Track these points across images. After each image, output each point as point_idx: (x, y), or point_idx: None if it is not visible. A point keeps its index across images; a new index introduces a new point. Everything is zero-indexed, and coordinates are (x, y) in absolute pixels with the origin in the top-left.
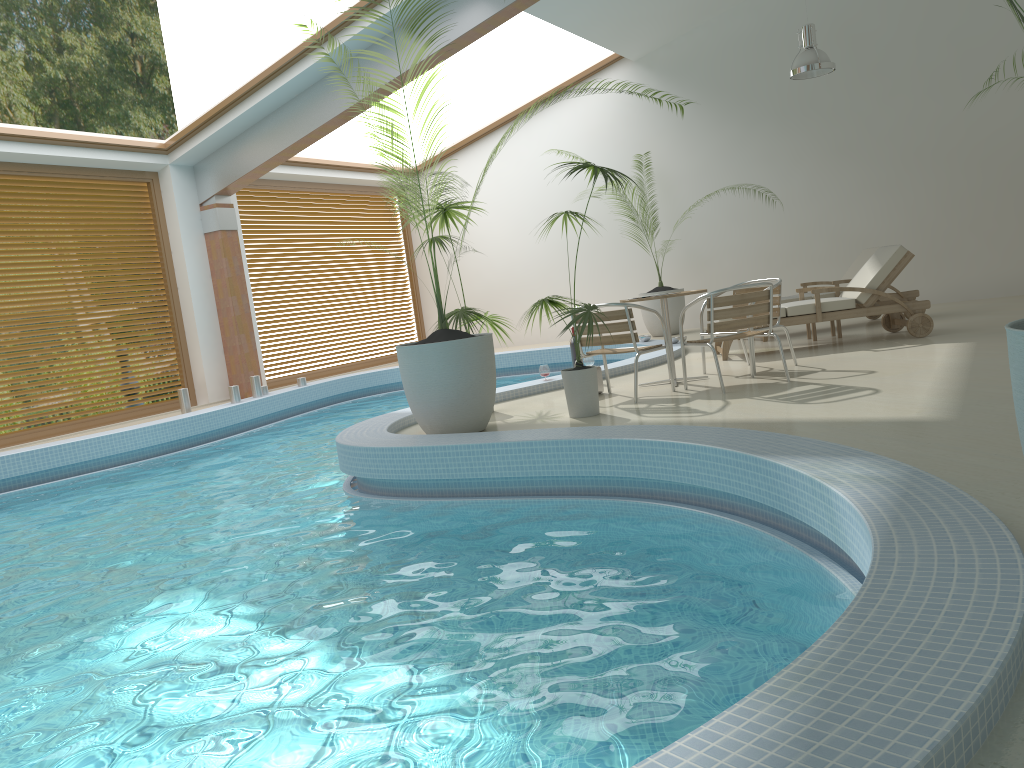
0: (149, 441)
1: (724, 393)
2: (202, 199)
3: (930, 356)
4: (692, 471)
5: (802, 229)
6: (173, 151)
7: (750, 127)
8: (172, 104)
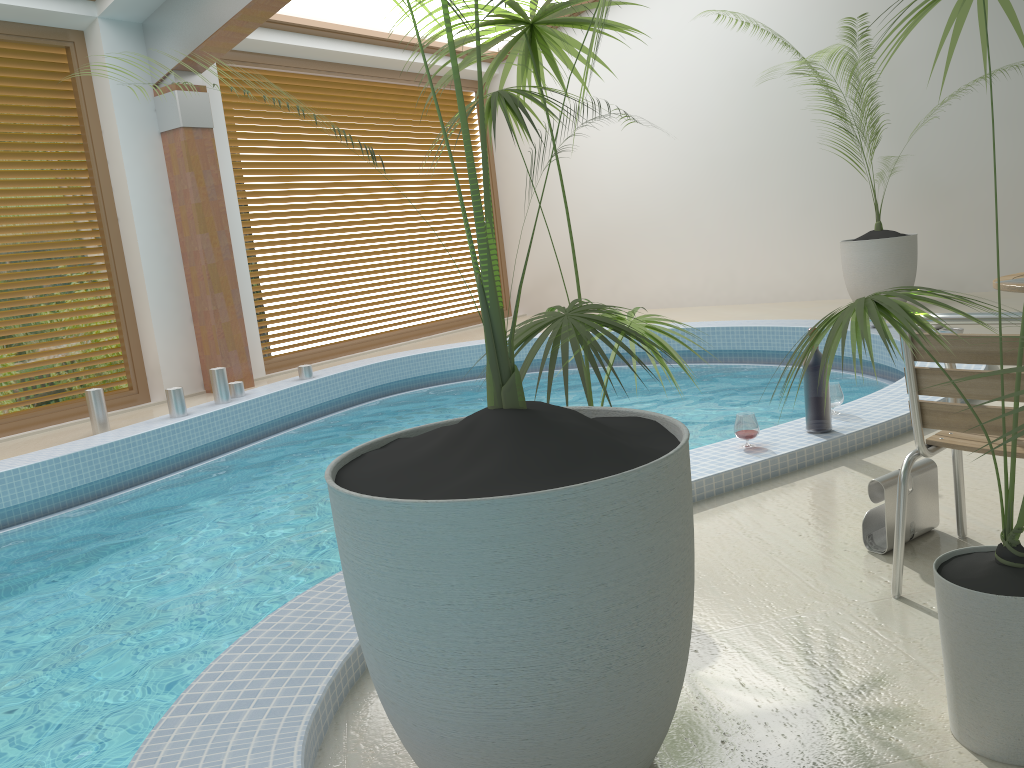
0: None
1: None
2: (156, 77)
3: None
4: None
5: None
6: None
7: None
8: None
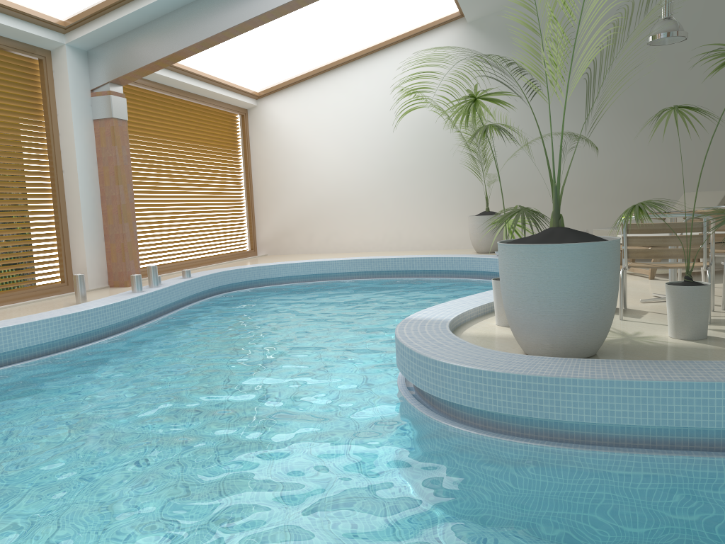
0: (63, 332)
1: None
2: (94, 85)
3: None
4: None
5: (598, 174)
6: (72, 31)
7: (562, 88)
8: None
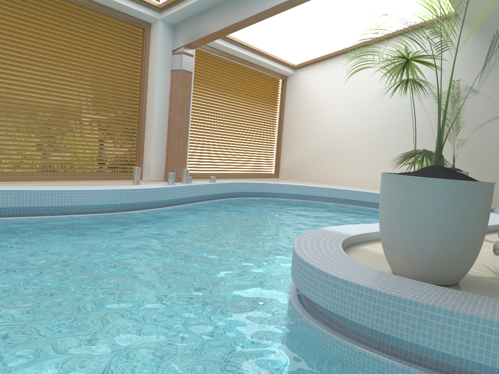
0: (107, 200)
1: None
2: (175, 47)
3: None
4: None
5: None
6: (164, 11)
7: None
8: None
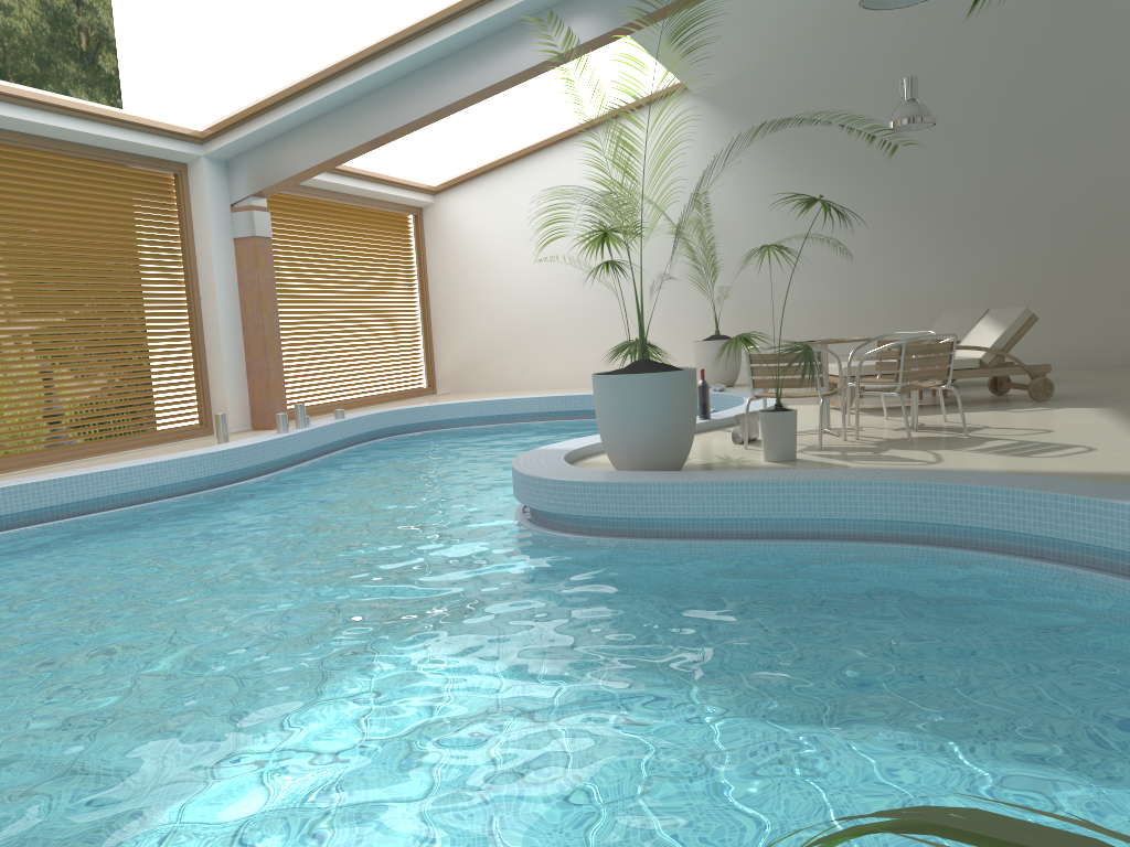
0: (207, 470)
1: (912, 444)
2: (235, 199)
3: (1087, 419)
4: (999, 515)
5: (863, 285)
6: (210, 141)
7: (815, 175)
8: (119, 87)
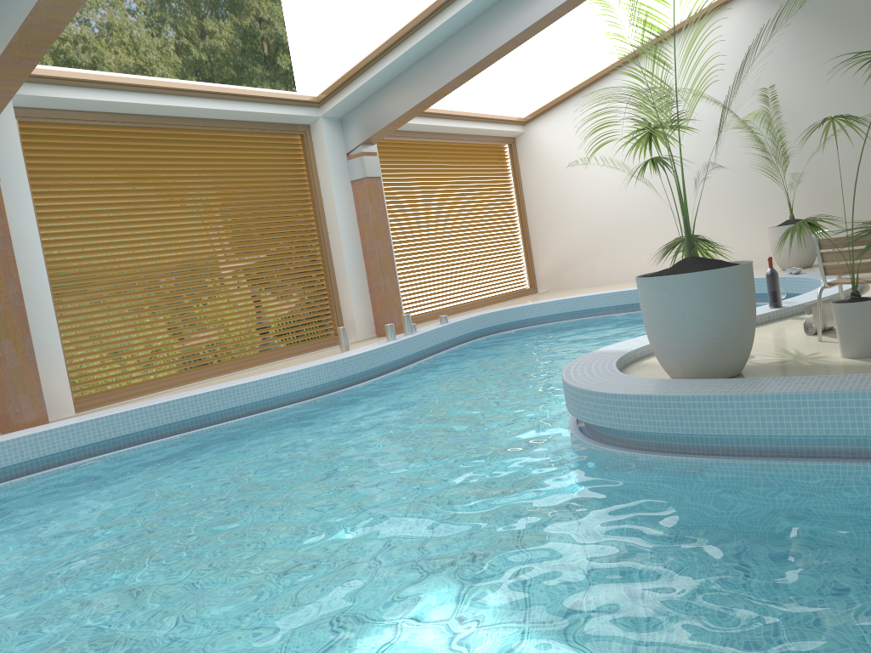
0: (322, 379)
1: None
2: (349, 149)
3: None
4: None
5: None
6: (324, 104)
7: None
8: (293, 78)
